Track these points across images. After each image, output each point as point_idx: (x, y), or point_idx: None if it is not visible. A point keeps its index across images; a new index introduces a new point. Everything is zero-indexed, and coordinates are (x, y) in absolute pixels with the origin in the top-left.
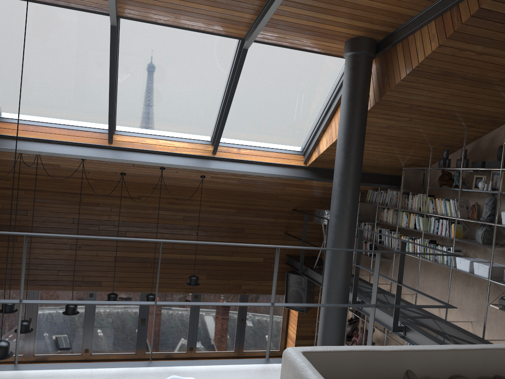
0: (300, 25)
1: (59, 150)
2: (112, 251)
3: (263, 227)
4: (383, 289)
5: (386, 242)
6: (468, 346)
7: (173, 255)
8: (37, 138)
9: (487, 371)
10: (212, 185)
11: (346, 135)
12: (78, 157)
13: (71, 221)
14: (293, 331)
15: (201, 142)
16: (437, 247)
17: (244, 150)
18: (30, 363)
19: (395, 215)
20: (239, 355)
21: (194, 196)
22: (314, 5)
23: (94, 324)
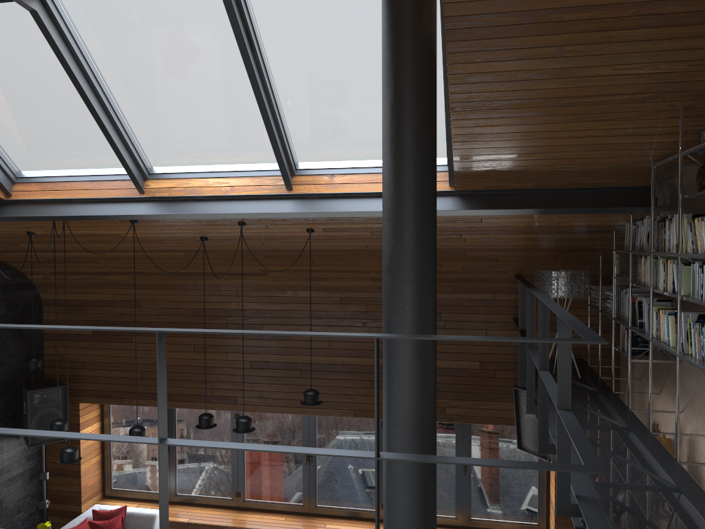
0: None
1: (79, 212)
2: (246, 354)
3: (473, 310)
4: (640, 422)
5: (646, 325)
6: None
7: (331, 359)
8: (53, 199)
9: None
10: (340, 243)
11: (386, 106)
12: (102, 218)
13: (192, 313)
14: (552, 492)
15: (271, 173)
16: (703, 329)
17: (340, 177)
18: (171, 505)
19: (654, 267)
20: (465, 524)
21: (336, 265)
22: None
23: (244, 457)
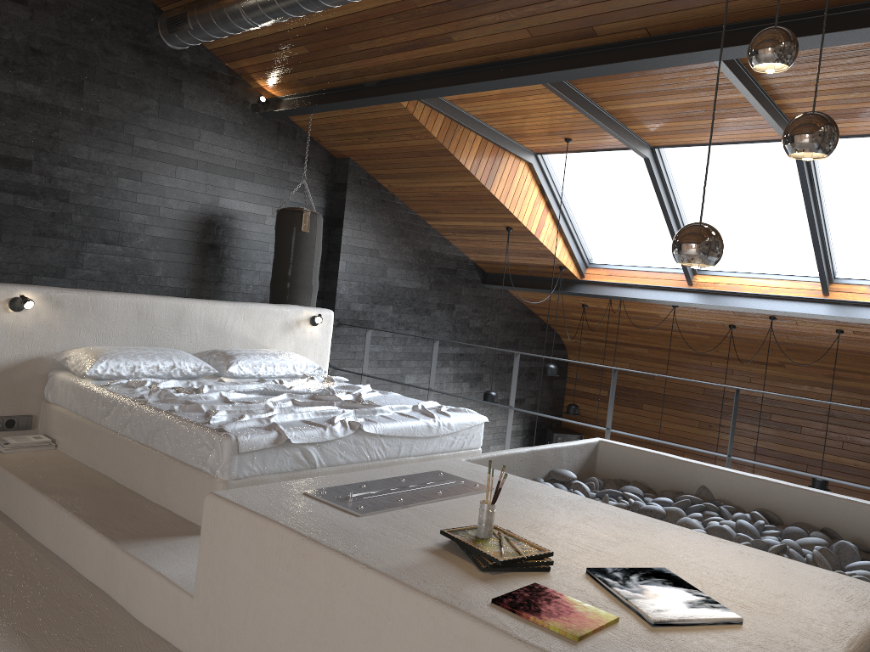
0: (841, 110)
1: (636, 295)
2: (751, 439)
3: None
4: None
5: None
6: (792, 484)
7: (841, 460)
8: (617, 283)
9: (812, 519)
10: (869, 346)
11: None
12: (654, 301)
13: (701, 392)
14: None
15: (809, 279)
16: None
17: None
18: None
19: None
20: None
21: (861, 367)
22: (822, 89)
23: None
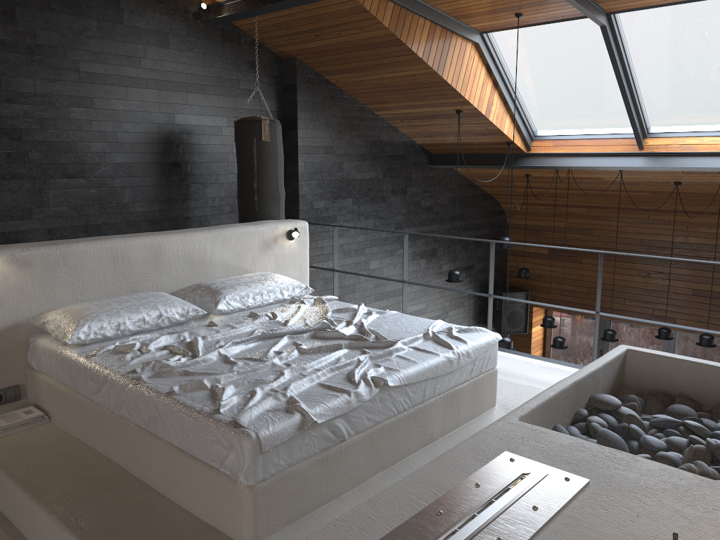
0: None
1: (586, 163)
2: (689, 282)
3: None
4: None
5: None
6: None
7: None
8: (565, 153)
9: None
10: None
11: None
12: (605, 168)
13: (639, 243)
14: None
15: None
16: None
17: None
18: None
19: None
20: None
21: None
22: None
23: None
